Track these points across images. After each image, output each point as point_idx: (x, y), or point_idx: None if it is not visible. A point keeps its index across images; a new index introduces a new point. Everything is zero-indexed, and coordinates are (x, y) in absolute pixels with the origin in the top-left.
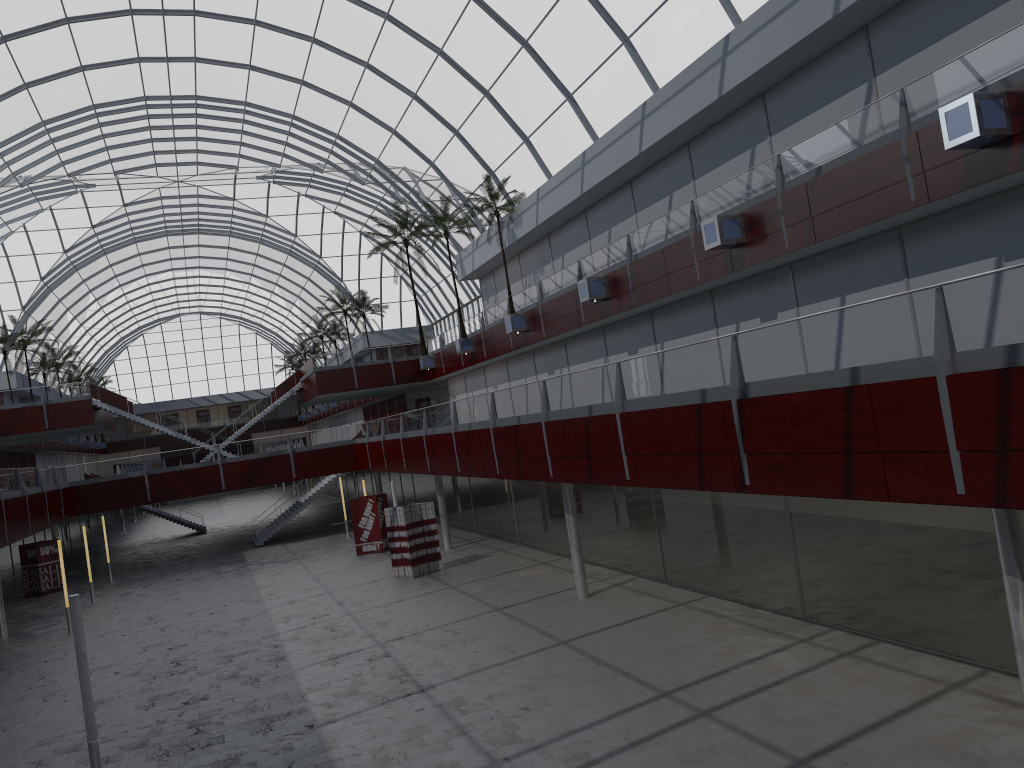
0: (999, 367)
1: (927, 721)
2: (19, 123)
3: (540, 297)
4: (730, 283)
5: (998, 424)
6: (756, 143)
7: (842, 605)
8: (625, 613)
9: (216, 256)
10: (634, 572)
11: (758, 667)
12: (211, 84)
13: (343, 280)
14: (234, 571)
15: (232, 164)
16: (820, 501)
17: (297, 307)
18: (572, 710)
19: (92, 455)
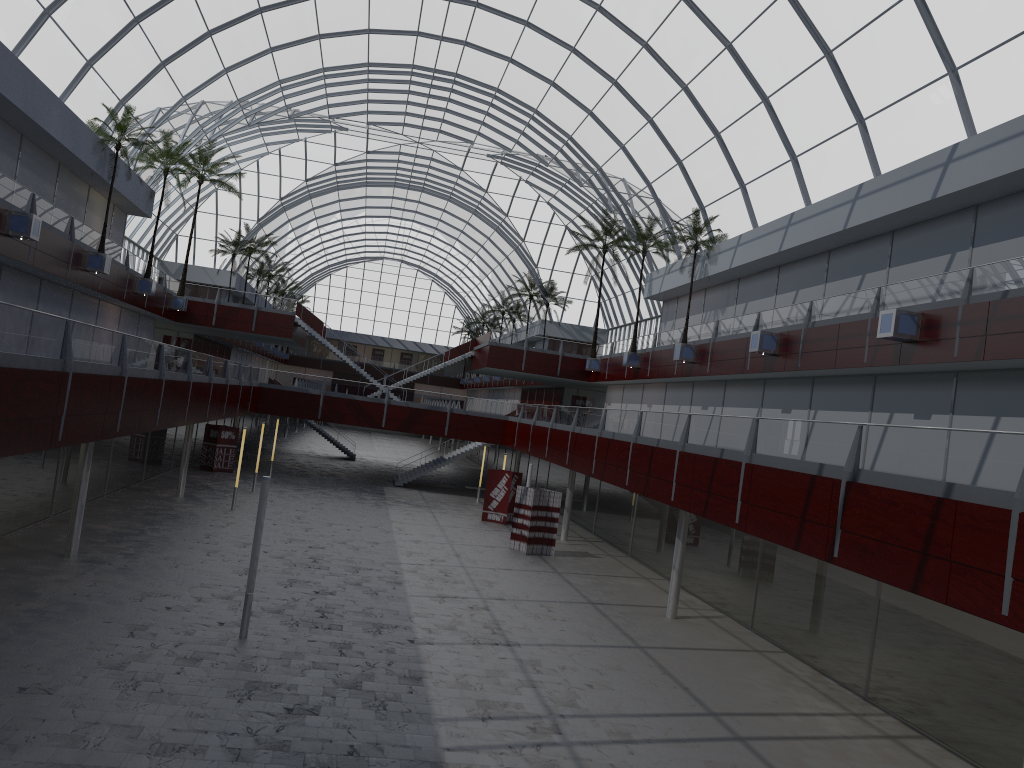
0: None
1: None
2: (304, 66)
3: (714, 335)
4: (895, 373)
5: None
6: (957, 250)
7: (902, 696)
8: (703, 642)
9: (431, 215)
10: (725, 611)
11: (804, 721)
12: (472, 67)
13: (537, 267)
14: (373, 501)
15: (469, 139)
16: (909, 596)
17: (489, 279)
18: (628, 699)
19: (274, 362)
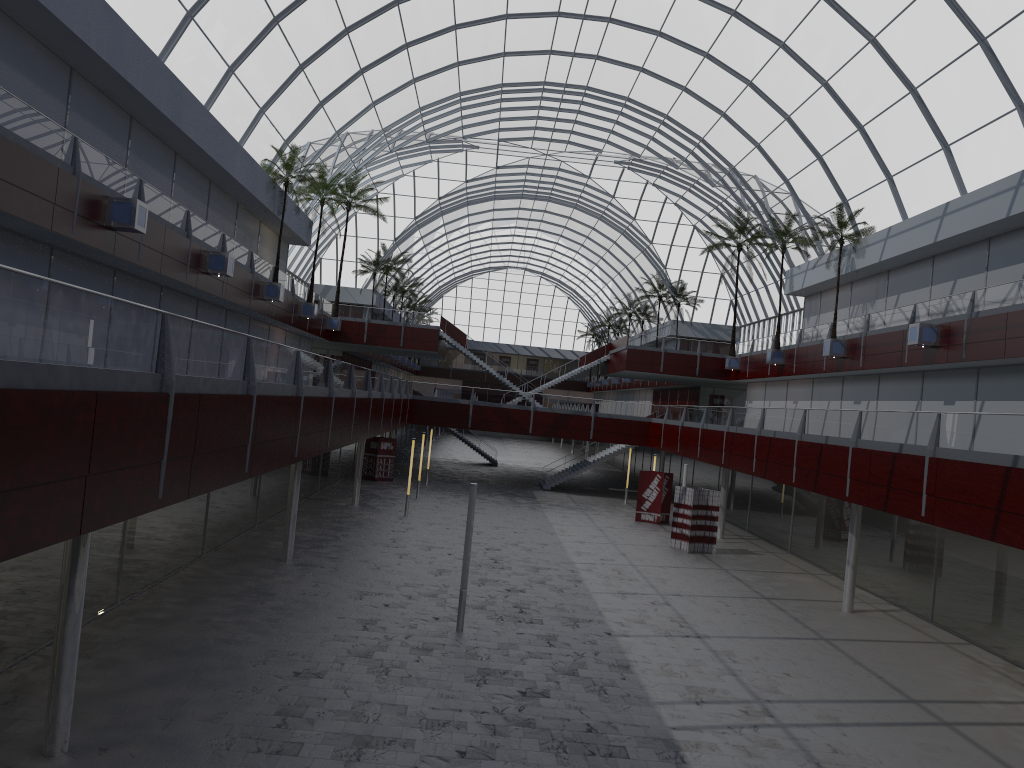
0: None
1: None
2: (442, 92)
3: (865, 329)
4: None
5: None
6: None
7: None
8: (886, 634)
9: (556, 223)
10: (900, 605)
11: (1006, 708)
12: (603, 79)
13: (666, 268)
14: (527, 504)
15: (597, 147)
16: None
17: (614, 282)
18: (827, 687)
19: (407, 374)
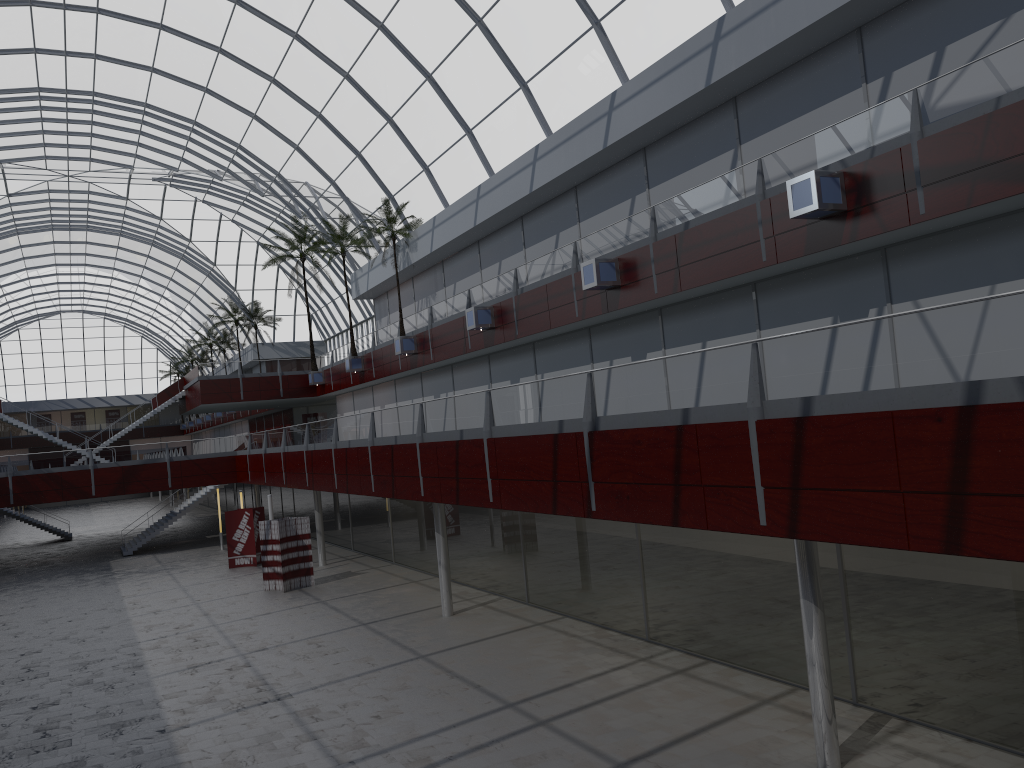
0: (797, 416)
1: (736, 731)
2: None
3: (430, 322)
4: (606, 322)
5: (793, 465)
6: (636, 194)
7: (681, 627)
8: (485, 631)
9: (104, 255)
10: (500, 593)
11: (599, 682)
12: (110, 82)
13: (237, 289)
14: (98, 580)
15: (127, 163)
16: (667, 530)
17: (187, 313)
18: (421, 718)
19: None
